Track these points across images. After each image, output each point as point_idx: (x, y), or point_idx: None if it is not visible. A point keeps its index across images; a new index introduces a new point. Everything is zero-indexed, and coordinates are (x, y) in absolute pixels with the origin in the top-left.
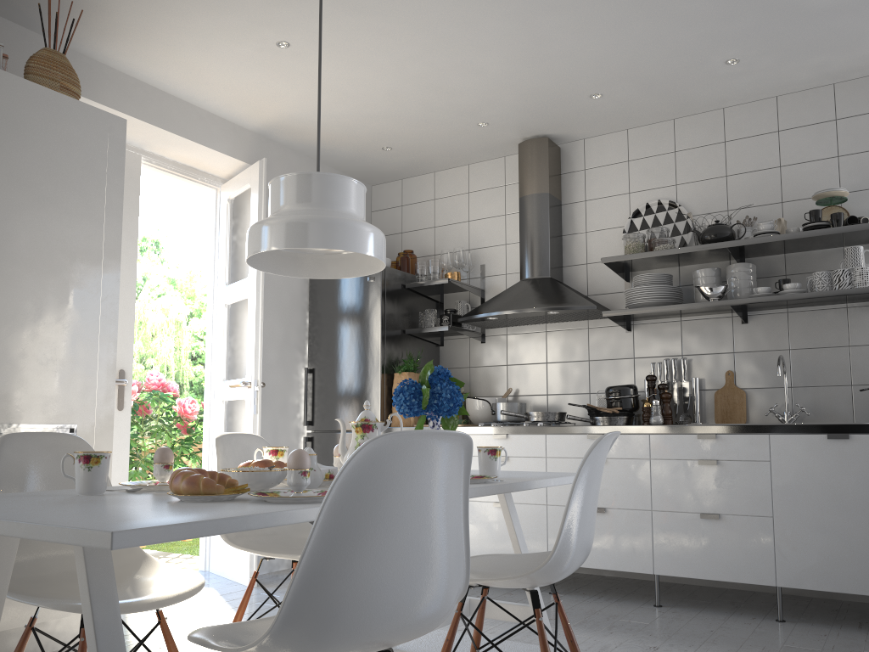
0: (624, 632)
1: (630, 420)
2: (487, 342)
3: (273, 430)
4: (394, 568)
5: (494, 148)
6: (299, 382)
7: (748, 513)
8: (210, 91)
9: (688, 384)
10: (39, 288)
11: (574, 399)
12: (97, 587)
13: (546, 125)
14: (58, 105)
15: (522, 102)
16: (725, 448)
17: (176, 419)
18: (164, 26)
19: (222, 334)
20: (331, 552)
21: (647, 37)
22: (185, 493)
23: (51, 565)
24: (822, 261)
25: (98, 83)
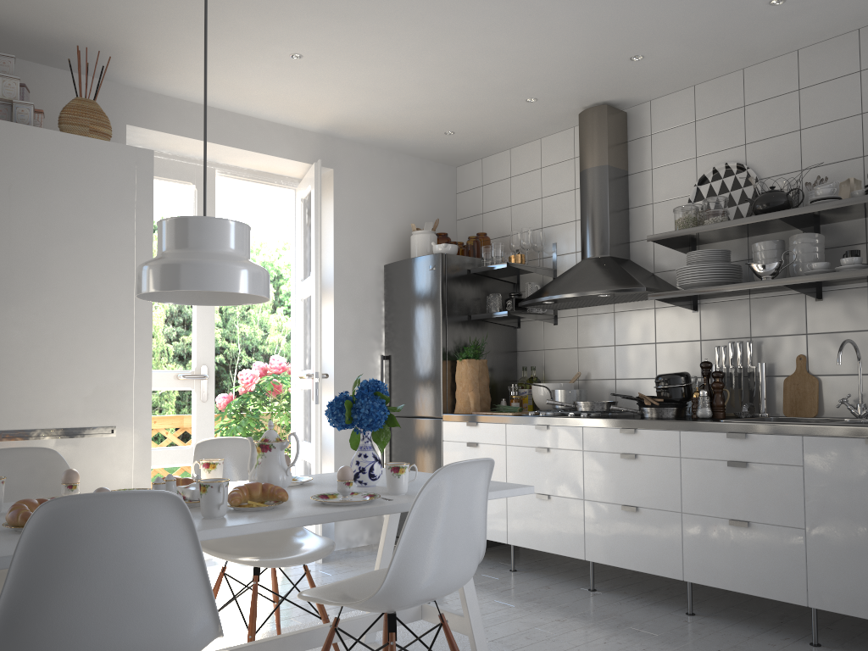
0: (620, 642)
1: (679, 411)
2: (559, 324)
3: None
4: (96, 612)
5: (557, 120)
6: (376, 369)
7: (778, 522)
8: (259, 104)
9: (754, 370)
10: (75, 311)
11: (641, 384)
12: None
13: (600, 92)
14: (85, 148)
15: (559, 74)
16: (755, 449)
17: None
18: (188, 57)
19: (300, 326)
20: (27, 597)
21: None
22: (10, 524)
23: None
24: None
25: (156, 113)
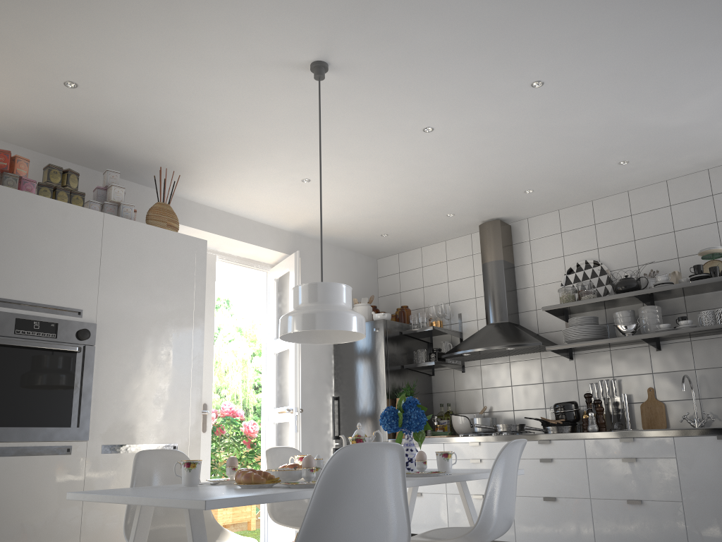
0: None
1: (573, 428)
2: (466, 371)
3: (310, 444)
4: (358, 523)
5: (462, 228)
6: (328, 407)
7: (663, 498)
8: (260, 210)
9: (619, 399)
10: (154, 354)
11: (534, 413)
12: (196, 535)
13: (497, 211)
14: (165, 237)
15: (475, 199)
16: (641, 448)
17: (242, 437)
18: (229, 177)
19: (273, 374)
20: (321, 513)
21: (555, 154)
22: (243, 483)
23: (166, 534)
24: (713, 301)
25: (189, 214)
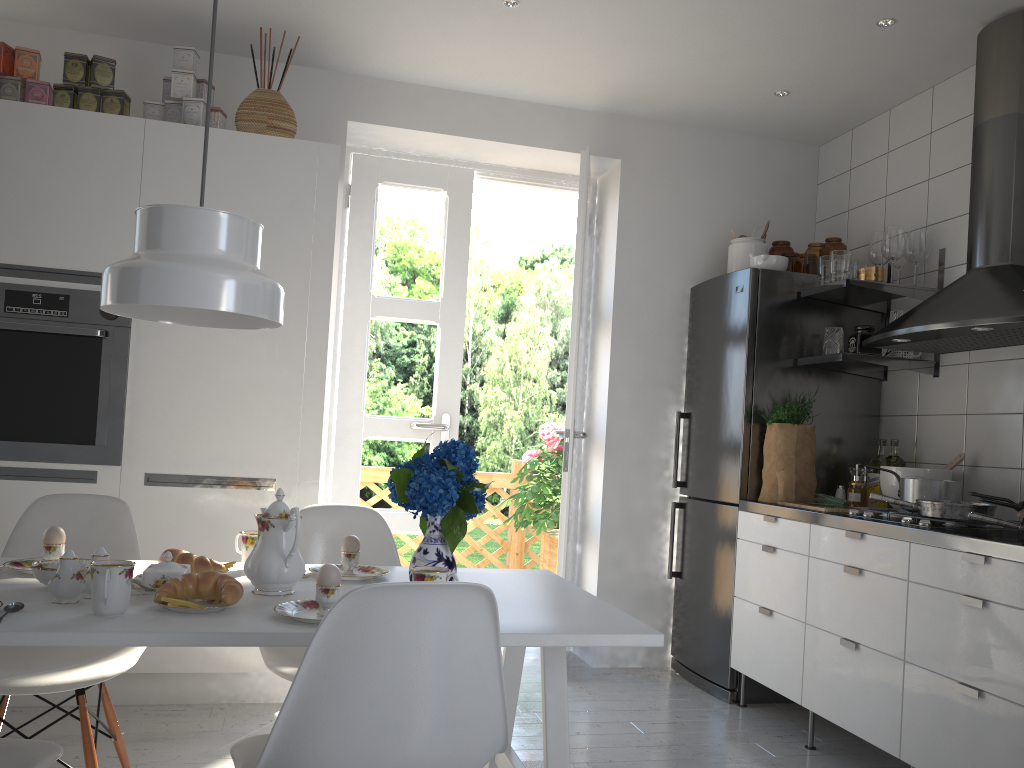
0: None
1: None
2: (941, 376)
3: (623, 491)
4: None
5: (948, 52)
6: (670, 430)
7: None
8: (507, 79)
9: None
10: (235, 340)
11: None
12: None
13: None
14: (258, 148)
15: None
16: None
17: None
18: (390, 25)
19: None
20: None
21: None
22: None
23: None
24: None
25: (384, 103)
